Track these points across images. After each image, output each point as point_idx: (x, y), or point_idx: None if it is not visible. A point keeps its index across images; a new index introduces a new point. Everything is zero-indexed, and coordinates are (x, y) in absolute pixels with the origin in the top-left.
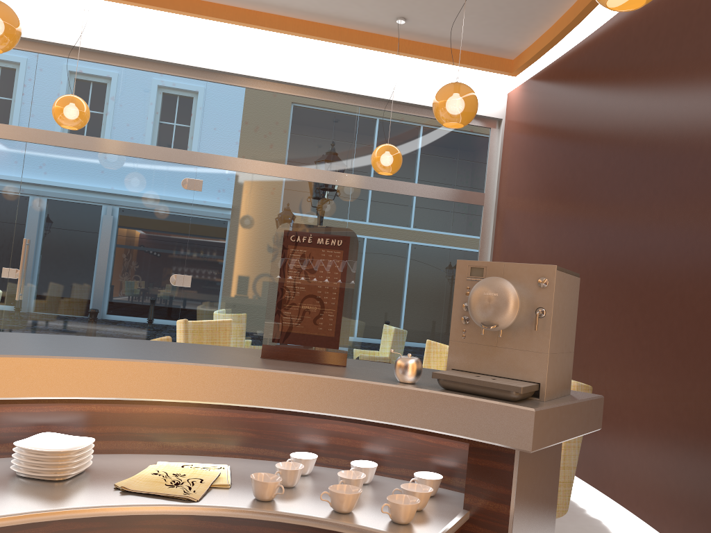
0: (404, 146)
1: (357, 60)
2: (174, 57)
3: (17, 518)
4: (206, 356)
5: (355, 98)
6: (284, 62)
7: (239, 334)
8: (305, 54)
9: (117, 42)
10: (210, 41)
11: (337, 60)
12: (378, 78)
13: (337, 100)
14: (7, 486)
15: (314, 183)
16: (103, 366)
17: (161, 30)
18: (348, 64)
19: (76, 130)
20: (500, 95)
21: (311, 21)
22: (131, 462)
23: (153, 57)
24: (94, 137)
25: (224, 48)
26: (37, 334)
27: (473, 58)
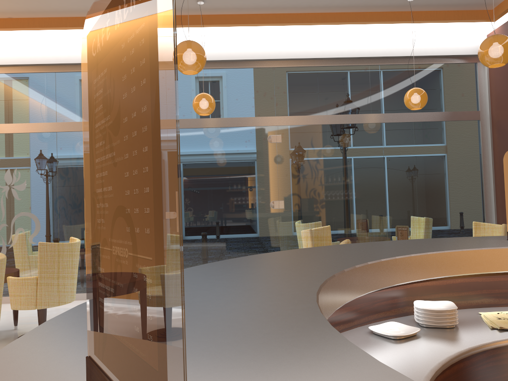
0: (415, 87)
1: (373, 33)
2: (251, 55)
3: (478, 348)
4: (484, 243)
5: (375, 60)
6: (323, 44)
7: None
8: (337, 36)
9: (214, 53)
10: (272, 40)
11: (360, 36)
12: (390, 43)
13: (363, 64)
14: (434, 333)
15: (355, 124)
16: (455, 255)
17: (240, 39)
18: (368, 37)
19: (208, 115)
20: (481, 37)
21: (343, 12)
22: (462, 314)
23: (238, 58)
24: (208, 118)
25: (282, 43)
26: (357, 243)
27: (462, 14)
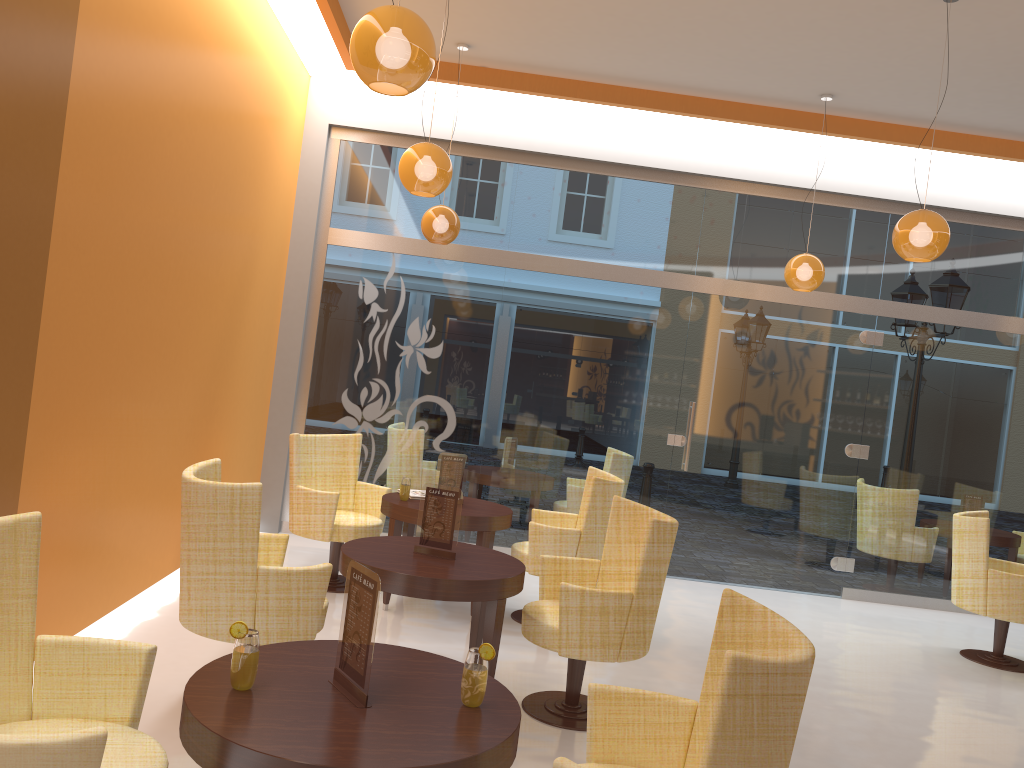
0: None
1: None
2: (858, 188)
3: None
4: None
5: None
6: (985, 188)
7: (922, 515)
8: (1011, 177)
9: (796, 174)
10: (899, 167)
11: None
12: None
13: None
14: None
15: (1013, 335)
16: None
17: (844, 157)
18: None
19: (805, 291)
20: None
21: None
22: None
23: (835, 190)
24: (764, 285)
25: (915, 175)
26: None
27: None
